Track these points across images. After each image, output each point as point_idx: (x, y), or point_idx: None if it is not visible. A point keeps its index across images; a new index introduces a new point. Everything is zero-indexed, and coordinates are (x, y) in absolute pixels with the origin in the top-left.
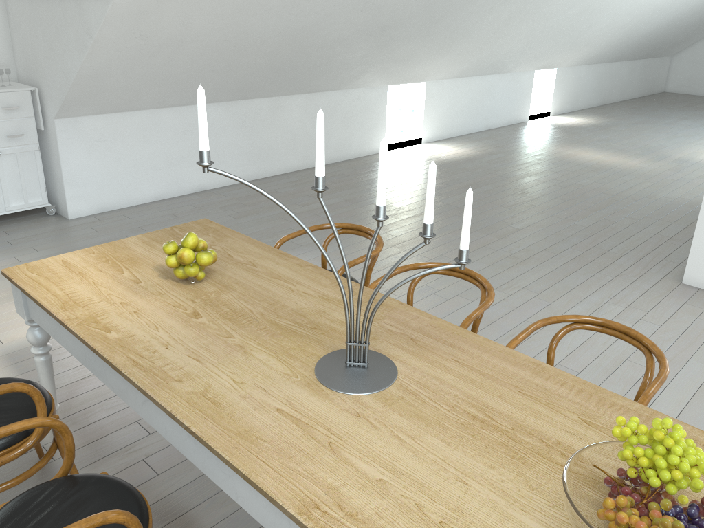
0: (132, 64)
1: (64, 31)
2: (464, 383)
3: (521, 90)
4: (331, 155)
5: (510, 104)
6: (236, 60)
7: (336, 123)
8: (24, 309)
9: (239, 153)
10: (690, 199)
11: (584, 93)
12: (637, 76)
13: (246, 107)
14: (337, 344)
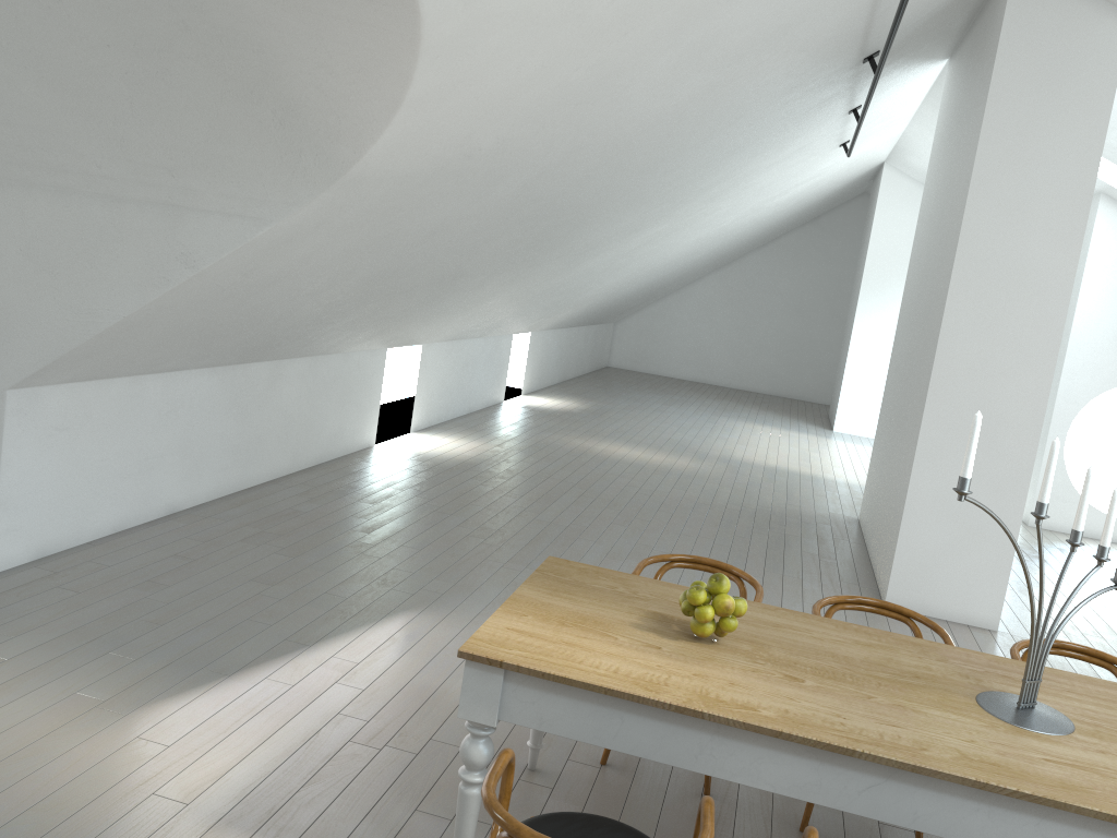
0: (194, 308)
1: (106, 248)
2: (1109, 710)
3: (501, 359)
4: (322, 451)
5: (490, 378)
6: (296, 309)
7: (333, 401)
8: (498, 708)
9: (226, 449)
10: (784, 507)
11: (549, 365)
12: (589, 346)
13: (243, 375)
14: (964, 690)
